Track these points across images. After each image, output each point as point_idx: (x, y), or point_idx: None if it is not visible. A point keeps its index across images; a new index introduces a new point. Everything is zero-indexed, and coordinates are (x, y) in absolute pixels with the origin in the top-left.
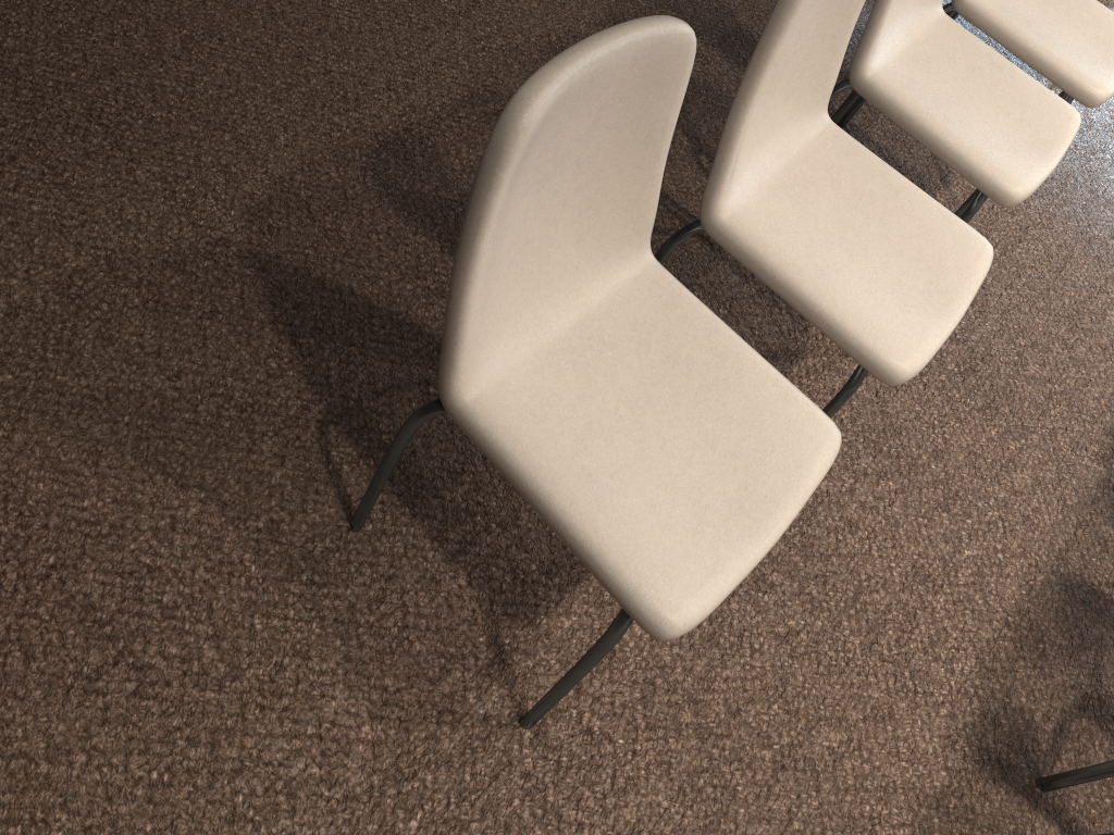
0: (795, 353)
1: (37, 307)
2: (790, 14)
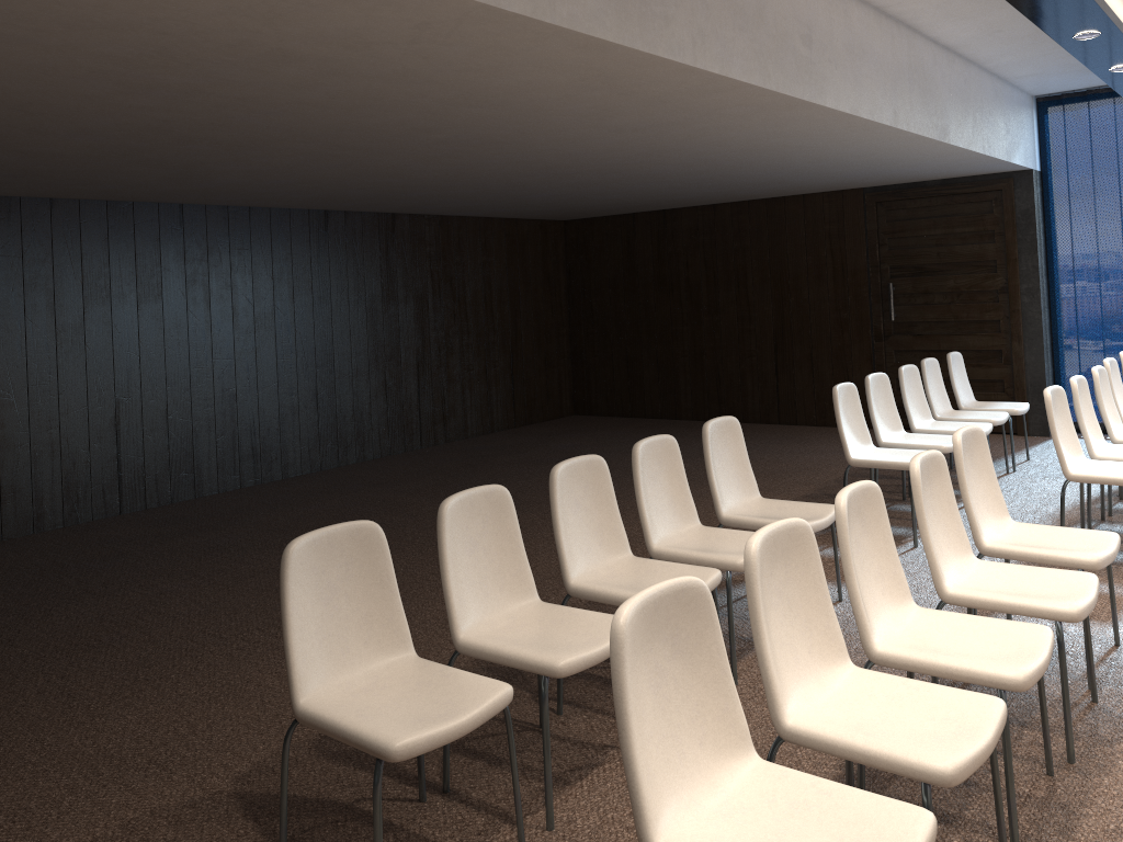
0: (596, 763)
1: (109, 835)
2: (442, 522)
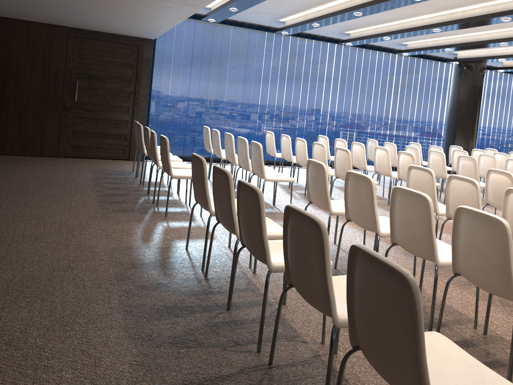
0: (333, 368)
1: None
2: (328, 235)
